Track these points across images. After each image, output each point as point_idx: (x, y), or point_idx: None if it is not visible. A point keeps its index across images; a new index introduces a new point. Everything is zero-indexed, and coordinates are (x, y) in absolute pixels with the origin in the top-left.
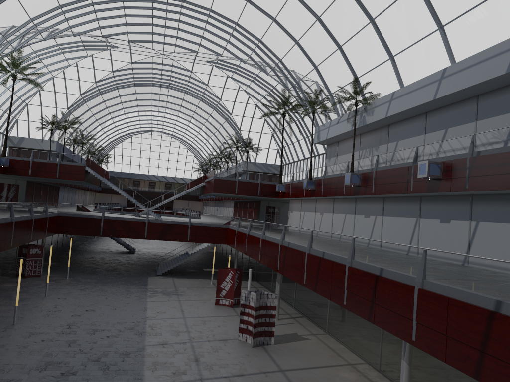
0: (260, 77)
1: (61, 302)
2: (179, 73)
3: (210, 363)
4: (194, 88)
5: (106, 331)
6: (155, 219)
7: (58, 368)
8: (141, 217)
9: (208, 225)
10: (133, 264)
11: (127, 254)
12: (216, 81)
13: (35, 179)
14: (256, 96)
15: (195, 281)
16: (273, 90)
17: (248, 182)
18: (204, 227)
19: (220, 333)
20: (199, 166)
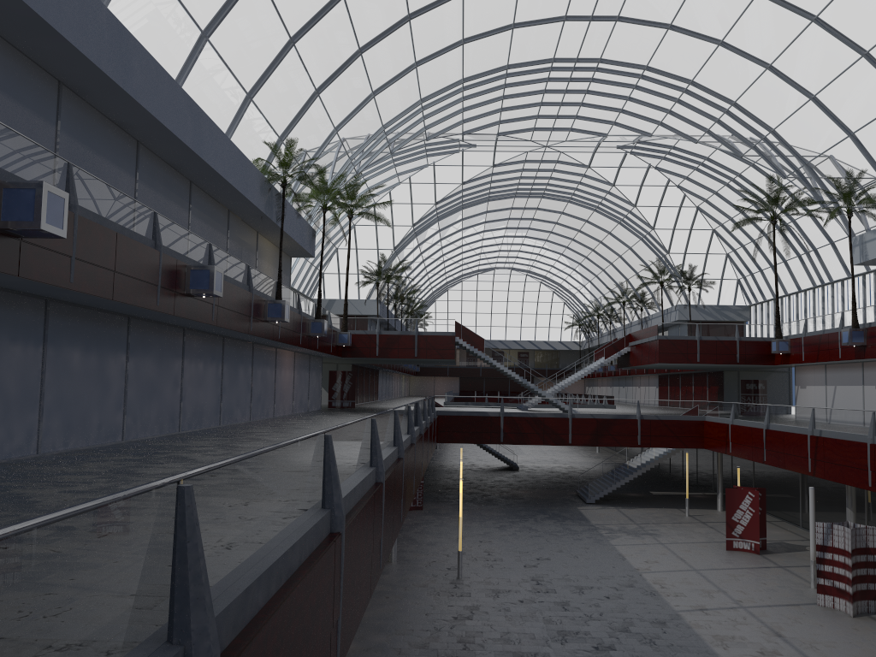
0: (712, 161)
1: (489, 546)
2: (566, 172)
3: (805, 640)
4: (588, 193)
5: (597, 589)
6: (581, 413)
7: (582, 640)
8: (560, 410)
9: (670, 418)
10: (534, 487)
11: (509, 472)
12: (629, 177)
13: (368, 362)
14: (700, 192)
15: (657, 512)
16: (736, 180)
17: (718, 340)
18: (663, 422)
19: (777, 594)
20: (574, 320)
